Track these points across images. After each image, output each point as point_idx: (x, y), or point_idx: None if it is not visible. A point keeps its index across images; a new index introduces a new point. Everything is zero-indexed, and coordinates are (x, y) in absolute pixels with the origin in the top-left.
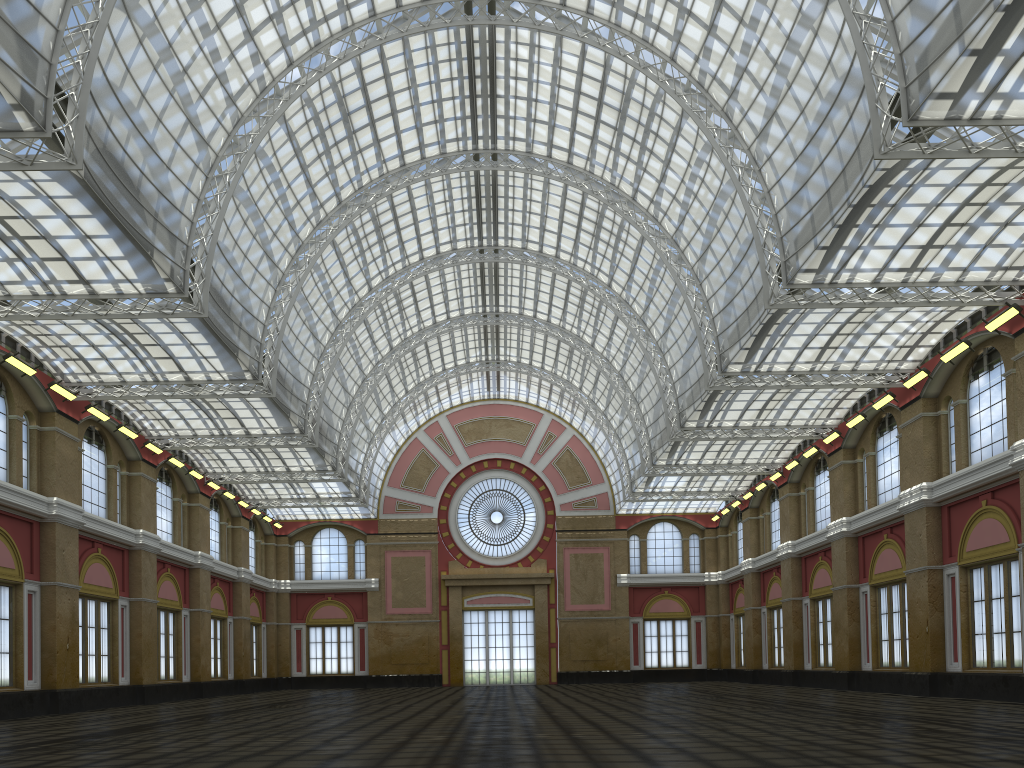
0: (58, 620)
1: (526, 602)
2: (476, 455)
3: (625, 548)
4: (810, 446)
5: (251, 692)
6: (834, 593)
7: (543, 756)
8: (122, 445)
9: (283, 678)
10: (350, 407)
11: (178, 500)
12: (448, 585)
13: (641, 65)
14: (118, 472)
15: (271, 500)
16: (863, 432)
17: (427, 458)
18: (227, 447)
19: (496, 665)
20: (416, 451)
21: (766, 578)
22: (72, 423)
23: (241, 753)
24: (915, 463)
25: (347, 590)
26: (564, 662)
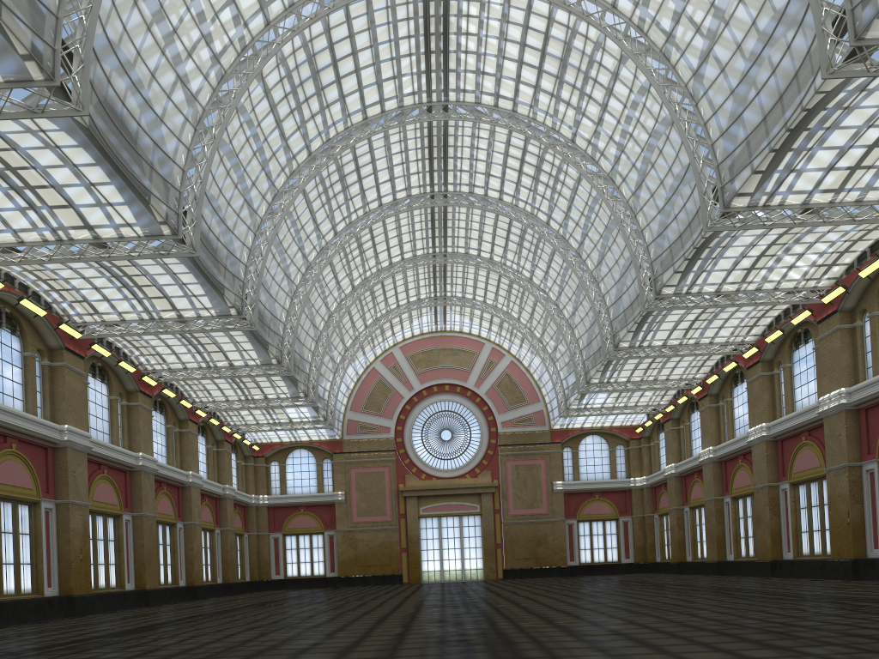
0: (72, 534)
1: (474, 508)
2: (426, 381)
3: (560, 459)
4: (729, 361)
5: (237, 594)
6: (755, 491)
7: (544, 643)
8: (122, 378)
9: (264, 581)
10: (318, 340)
11: (171, 427)
12: (405, 496)
13: (584, 13)
14: (119, 402)
15: (250, 425)
16: (779, 346)
17: (384, 385)
18: (213, 378)
19: (449, 564)
20: (374, 379)
21: (688, 481)
22: (78, 359)
23: (255, 648)
24: (833, 371)
25: (317, 502)
26: (509, 560)
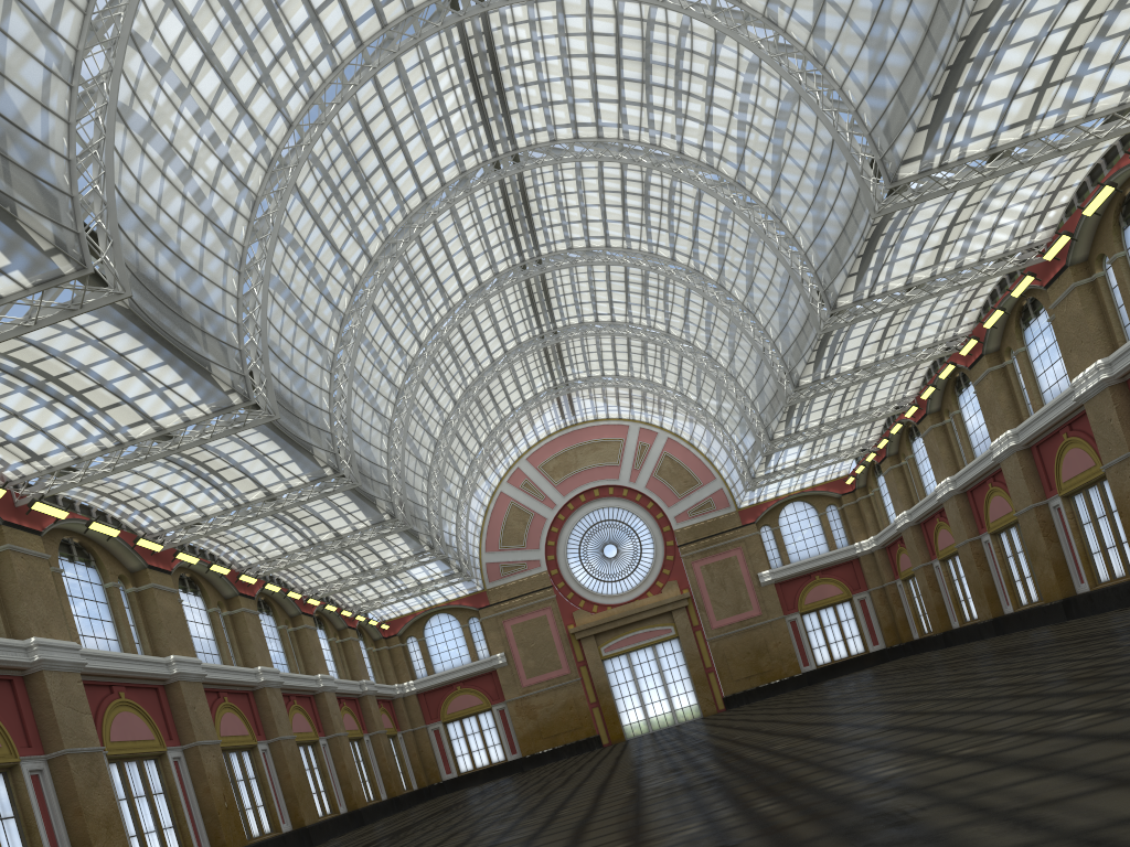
0: (210, 780)
1: (668, 632)
2: (570, 491)
3: (759, 543)
4: (944, 365)
5: (408, 807)
6: (1019, 518)
7: (810, 759)
8: (216, 585)
9: (435, 785)
10: (430, 477)
11: (283, 627)
12: (579, 638)
13: None
14: (219, 614)
15: (373, 601)
16: (1004, 329)
17: (519, 510)
18: (320, 556)
19: (654, 708)
20: (505, 506)
21: (929, 528)
22: (165, 575)
23: None
24: (1081, 342)
25: (474, 674)
26: (727, 685)
